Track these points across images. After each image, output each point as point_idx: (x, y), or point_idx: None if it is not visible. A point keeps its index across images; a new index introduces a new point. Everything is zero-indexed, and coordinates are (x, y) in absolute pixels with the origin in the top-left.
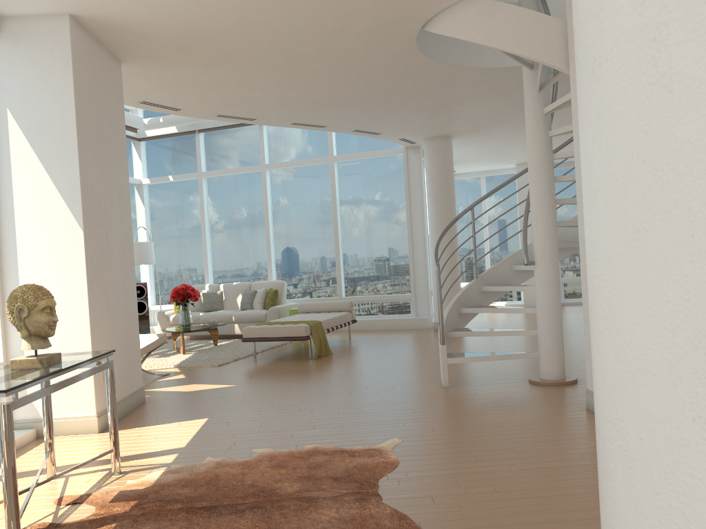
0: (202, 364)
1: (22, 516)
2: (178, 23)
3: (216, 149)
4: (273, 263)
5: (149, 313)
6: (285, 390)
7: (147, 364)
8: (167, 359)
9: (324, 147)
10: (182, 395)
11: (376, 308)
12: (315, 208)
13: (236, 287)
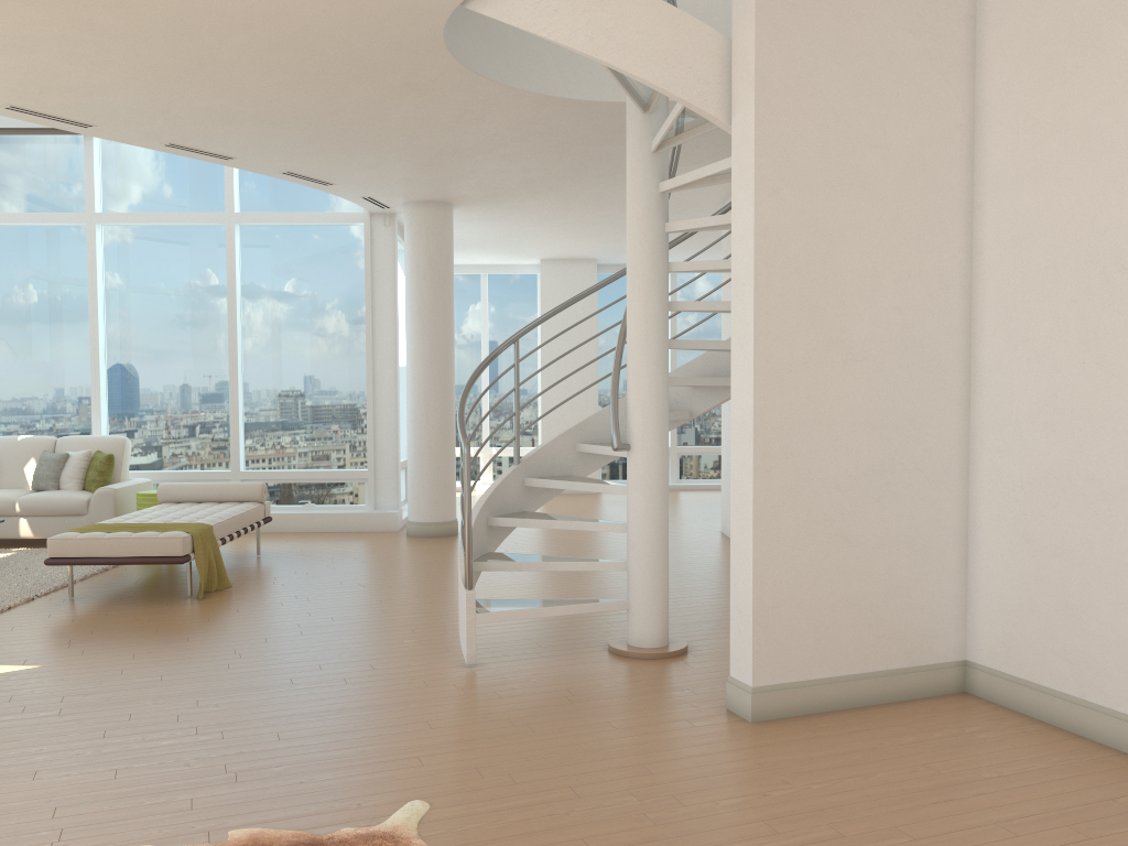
0: None
1: None
2: None
3: None
4: (104, 402)
5: None
6: (151, 677)
7: None
8: None
9: (216, 194)
10: None
11: (303, 493)
12: (193, 305)
13: (25, 445)
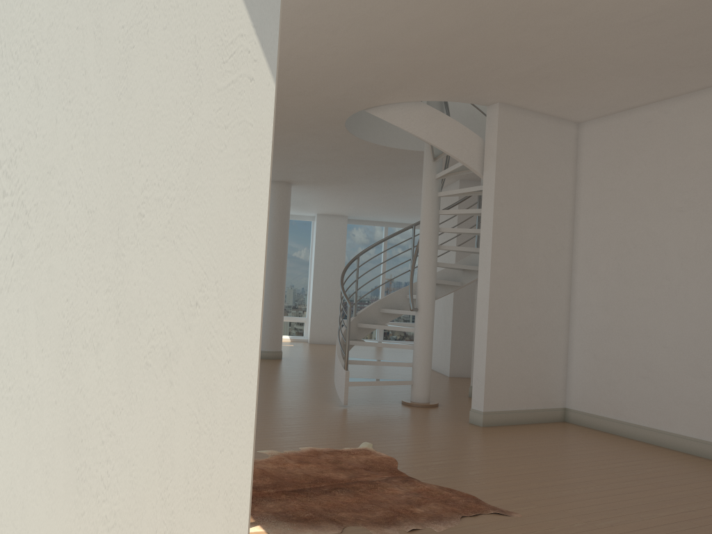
0: None
1: None
2: None
3: None
4: None
5: None
6: None
7: None
8: None
9: None
10: None
11: None
12: None
13: None
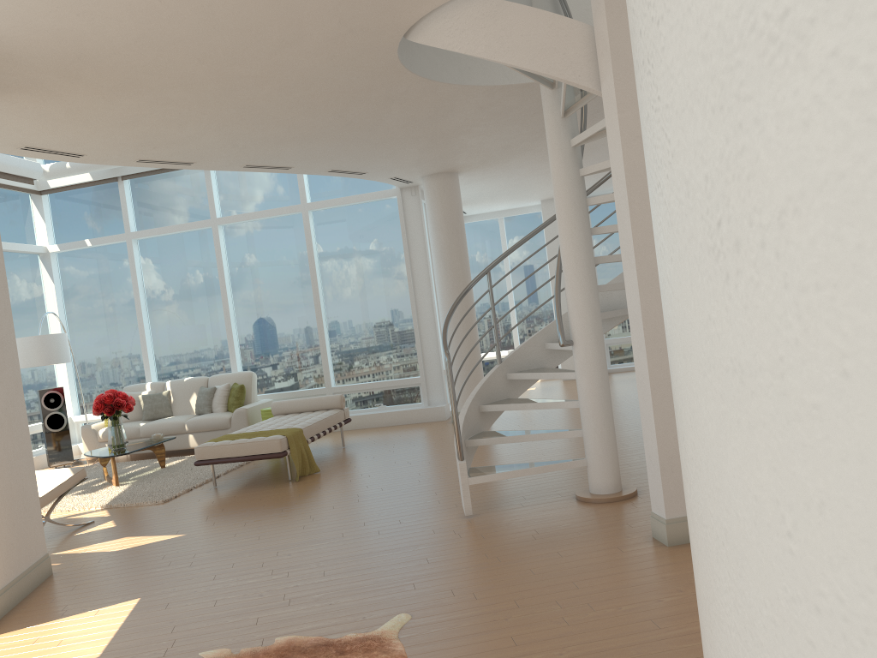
0: (141, 502)
1: None
2: (54, 39)
3: (149, 200)
4: (236, 348)
5: (72, 425)
6: (252, 537)
7: (63, 508)
8: (93, 496)
9: (294, 191)
10: (107, 559)
11: (377, 398)
12: (287, 272)
13: (189, 384)
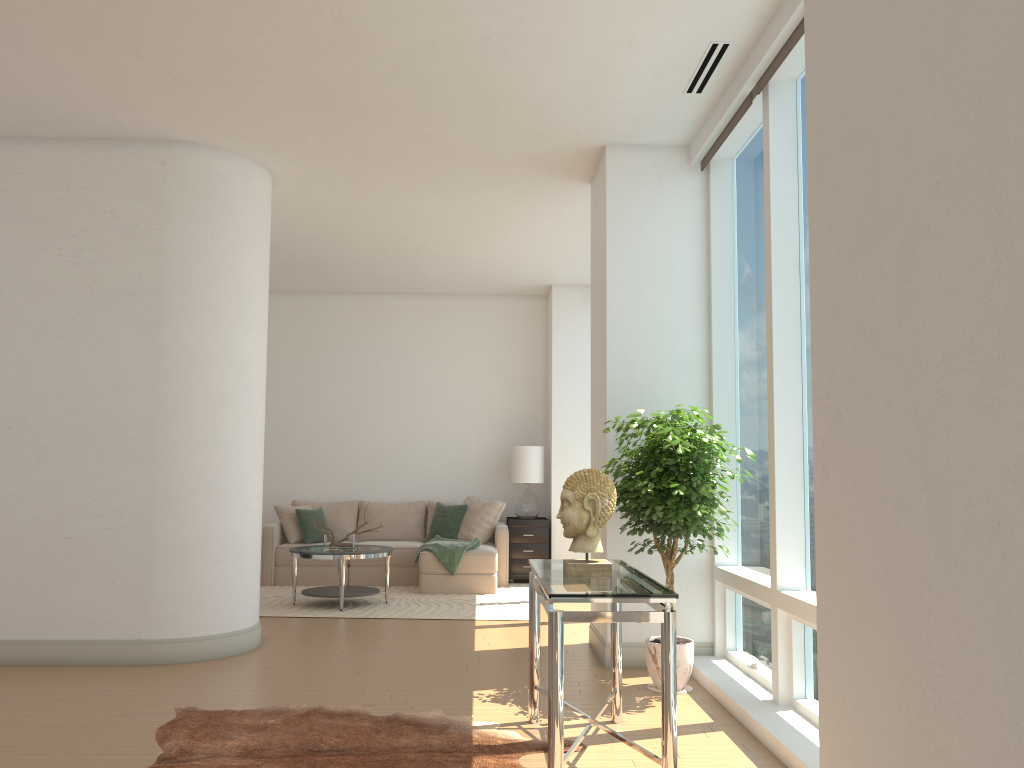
0: None
1: (610, 762)
2: None
3: None
4: None
5: None
6: None
7: None
8: None
9: None
10: None
11: None
12: None
13: None
